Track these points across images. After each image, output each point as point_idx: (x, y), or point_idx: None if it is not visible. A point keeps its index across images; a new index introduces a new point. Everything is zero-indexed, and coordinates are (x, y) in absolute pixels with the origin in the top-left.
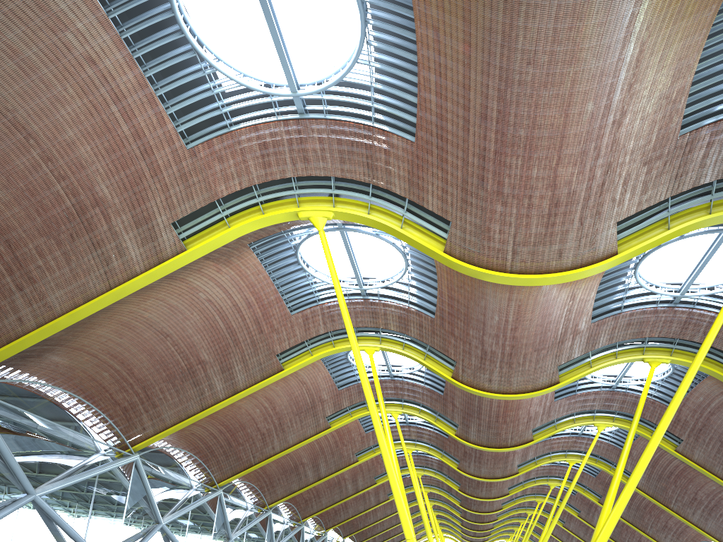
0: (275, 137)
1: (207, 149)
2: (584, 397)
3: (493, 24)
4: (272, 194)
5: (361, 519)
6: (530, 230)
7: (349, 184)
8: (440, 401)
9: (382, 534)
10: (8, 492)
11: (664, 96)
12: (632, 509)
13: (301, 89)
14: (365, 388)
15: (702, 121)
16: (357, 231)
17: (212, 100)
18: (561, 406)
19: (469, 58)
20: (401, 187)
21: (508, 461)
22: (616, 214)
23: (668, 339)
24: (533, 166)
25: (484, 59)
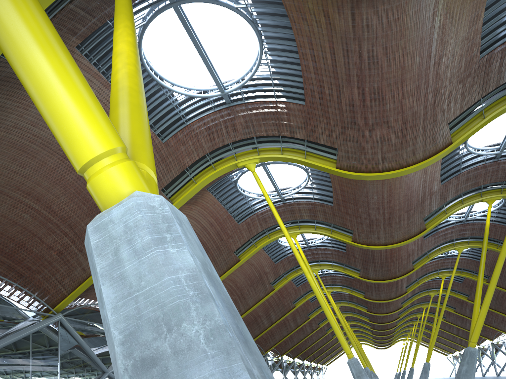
0: (215, 121)
1: (174, 139)
2: (444, 232)
3: (346, 29)
4: (218, 156)
5: (303, 343)
6: (391, 142)
7: (265, 138)
8: (344, 256)
9: (318, 351)
10: (95, 374)
11: (465, 38)
12: (493, 300)
13: (226, 88)
14: (301, 264)
15: (494, 45)
16: (273, 163)
17: (172, 109)
18: (429, 241)
19: (333, 50)
20: (300, 133)
21: (398, 285)
22: (447, 118)
23: (497, 183)
24: (386, 104)
25: (343, 49)
